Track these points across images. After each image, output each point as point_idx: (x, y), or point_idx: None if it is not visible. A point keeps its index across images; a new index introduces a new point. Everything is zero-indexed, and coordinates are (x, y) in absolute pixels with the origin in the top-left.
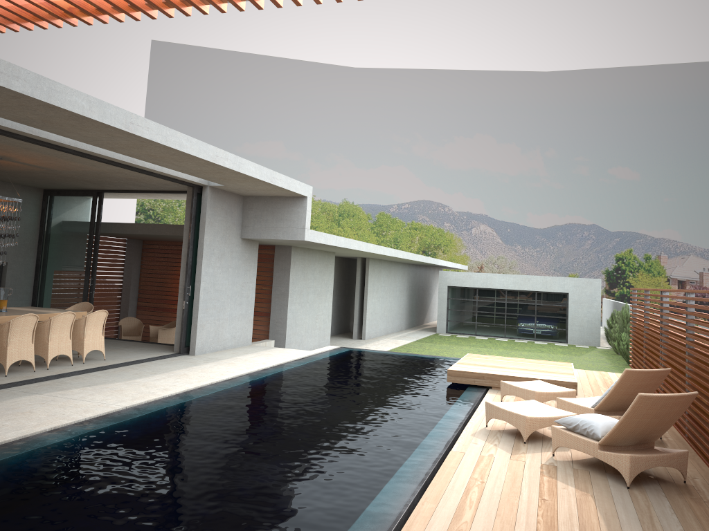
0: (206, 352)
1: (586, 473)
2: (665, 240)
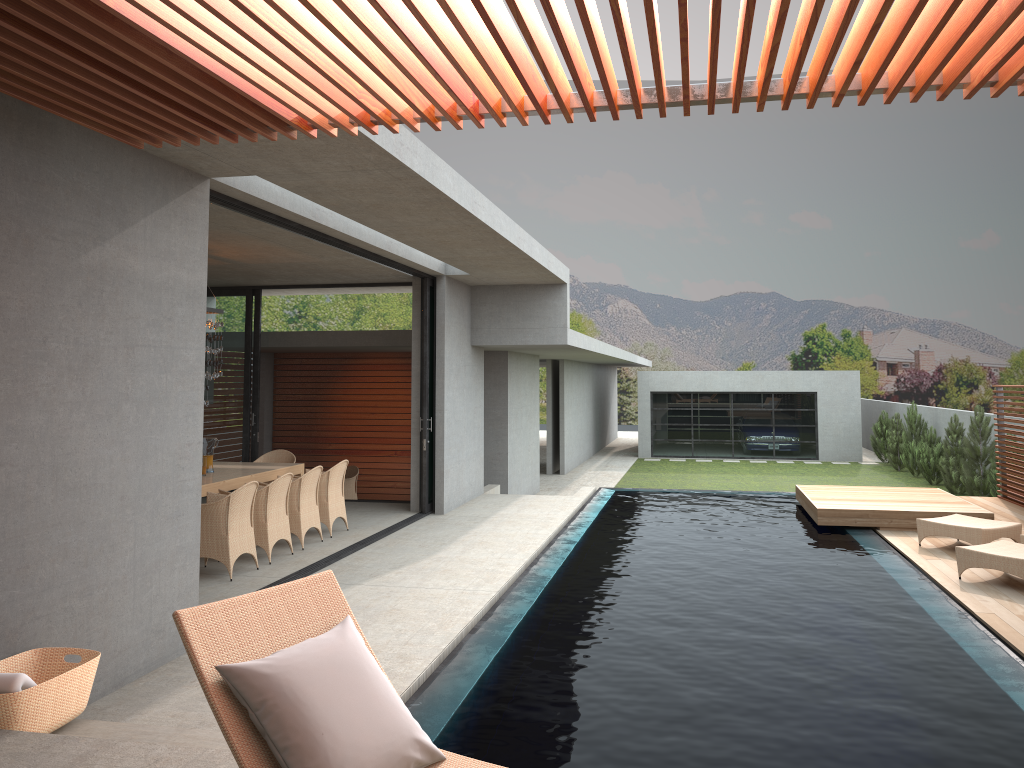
0: (451, 508)
1: None
2: (868, 310)
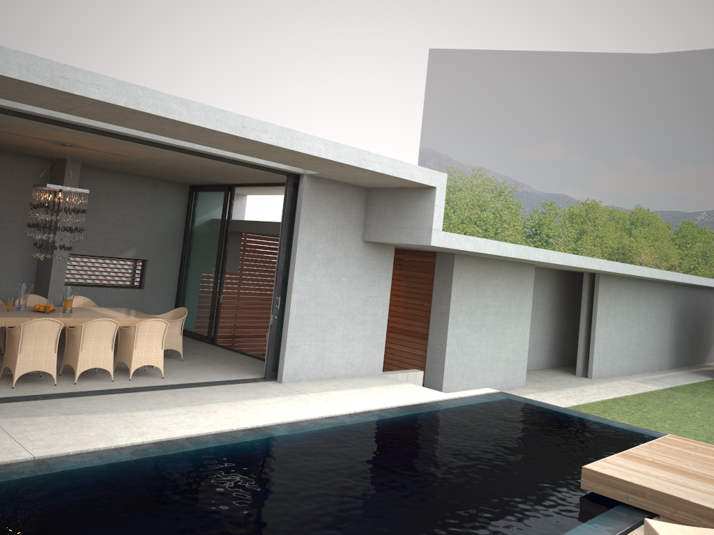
0: (302, 380)
1: None
2: None
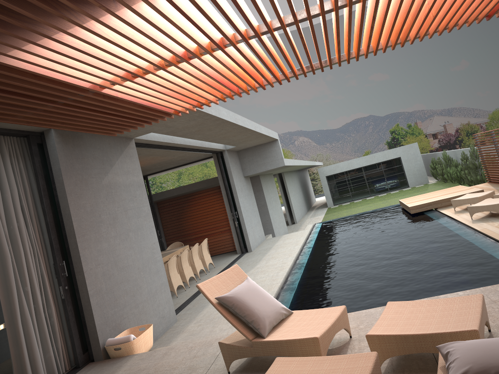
0: (254, 248)
1: None
2: (416, 112)
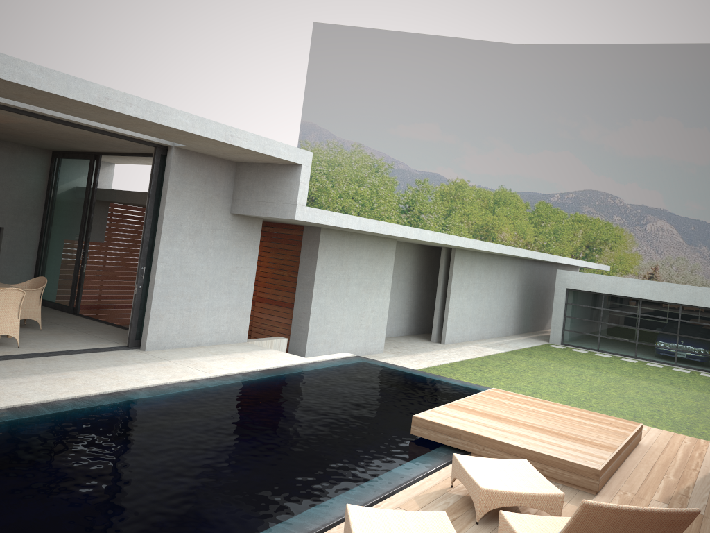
0: (166, 347)
1: None
2: None
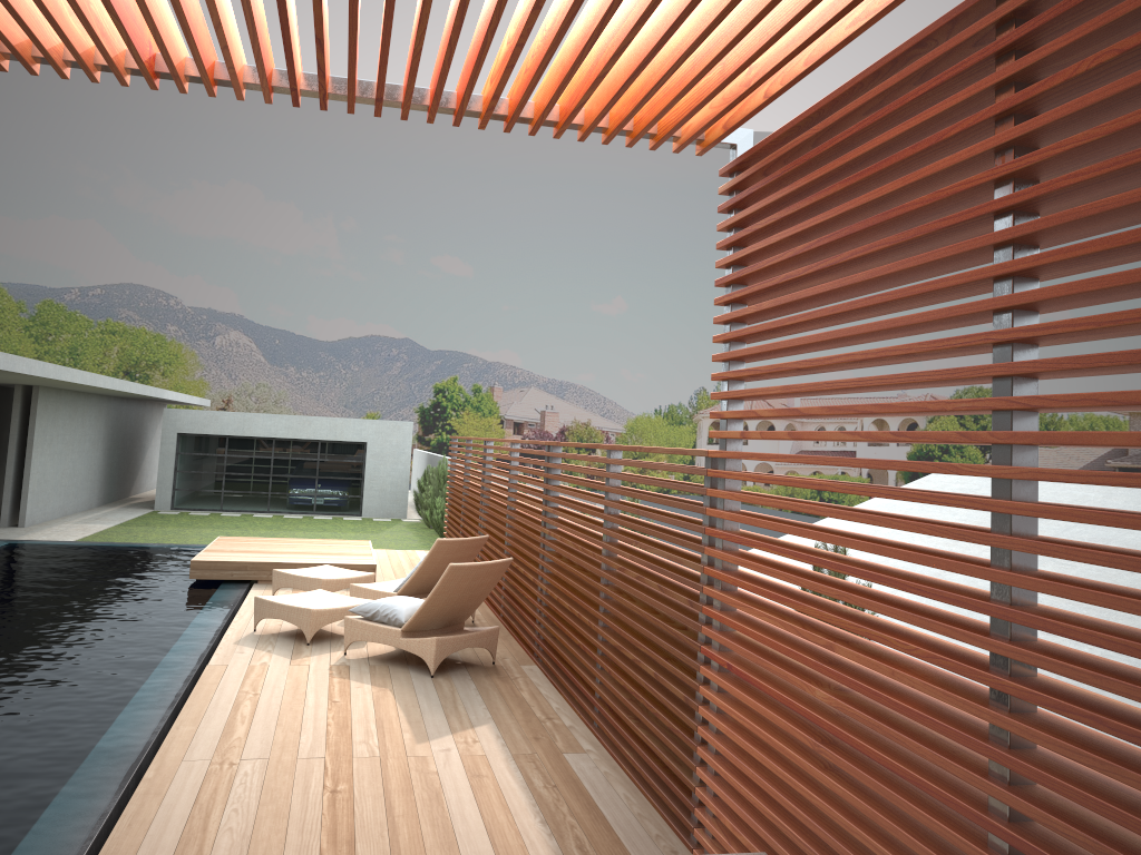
0: None
1: (385, 669)
2: (501, 366)
